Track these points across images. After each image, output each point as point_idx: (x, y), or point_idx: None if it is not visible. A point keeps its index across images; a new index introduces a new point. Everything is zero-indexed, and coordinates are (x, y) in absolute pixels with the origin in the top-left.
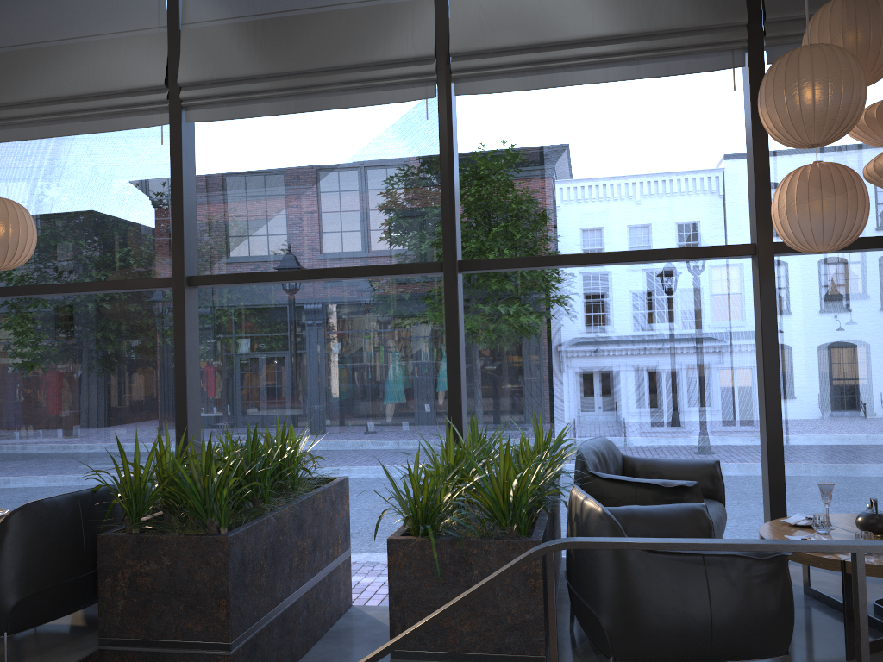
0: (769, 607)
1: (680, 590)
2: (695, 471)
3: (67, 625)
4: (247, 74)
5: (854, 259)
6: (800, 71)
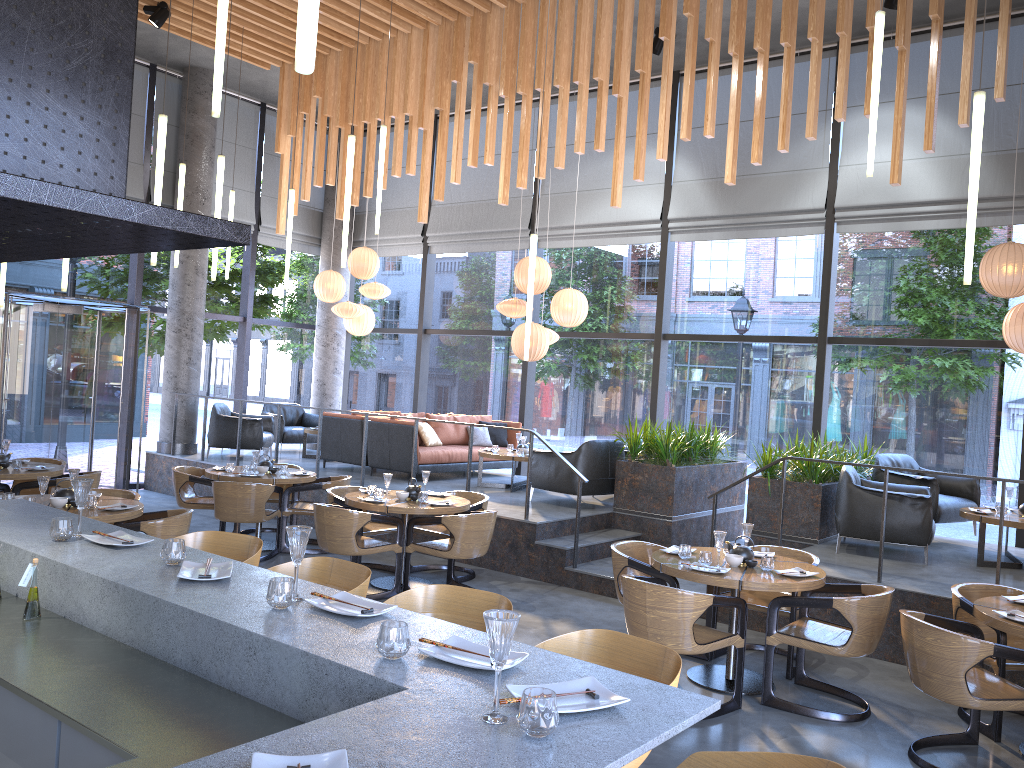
0: (916, 521)
1: (873, 507)
2: (961, 482)
3: (596, 504)
4: (708, 215)
5: None
6: (993, 260)
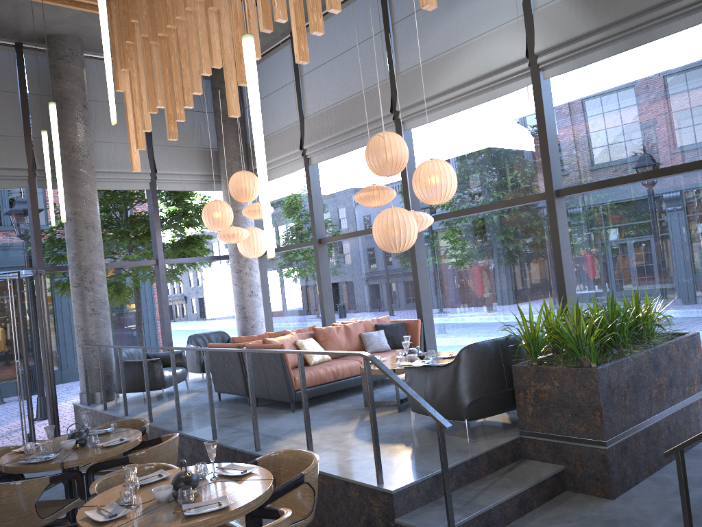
0: None
1: None
2: None
3: (500, 422)
4: (584, 32)
5: None
6: None
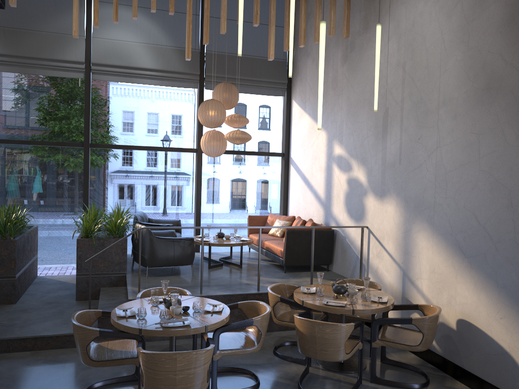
0: (189, 252)
1: (167, 248)
2: (172, 223)
3: None
4: None
5: (248, 141)
6: (209, 108)
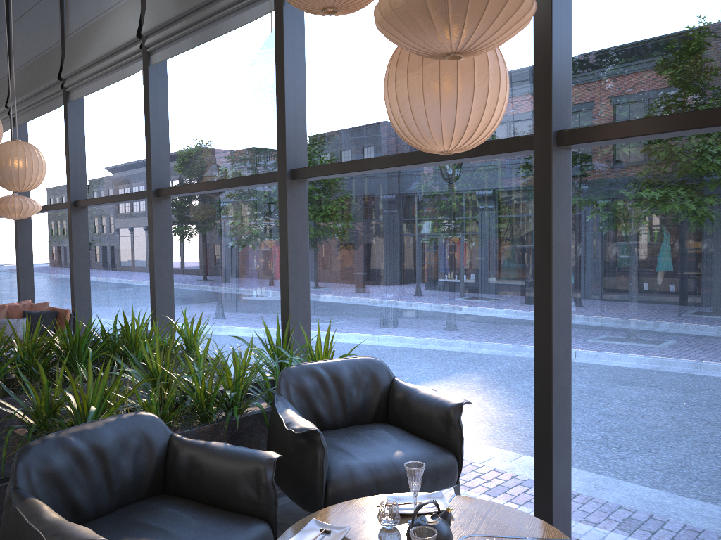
0: None
1: None
2: (435, 411)
3: None
4: (171, 17)
5: None
6: None
